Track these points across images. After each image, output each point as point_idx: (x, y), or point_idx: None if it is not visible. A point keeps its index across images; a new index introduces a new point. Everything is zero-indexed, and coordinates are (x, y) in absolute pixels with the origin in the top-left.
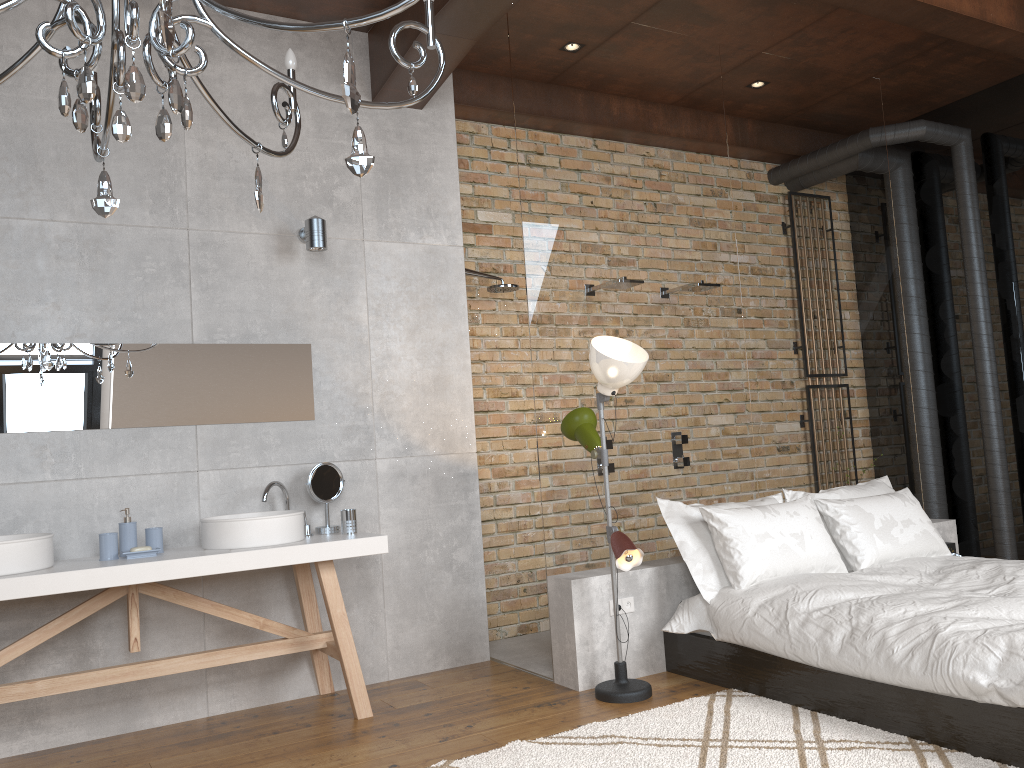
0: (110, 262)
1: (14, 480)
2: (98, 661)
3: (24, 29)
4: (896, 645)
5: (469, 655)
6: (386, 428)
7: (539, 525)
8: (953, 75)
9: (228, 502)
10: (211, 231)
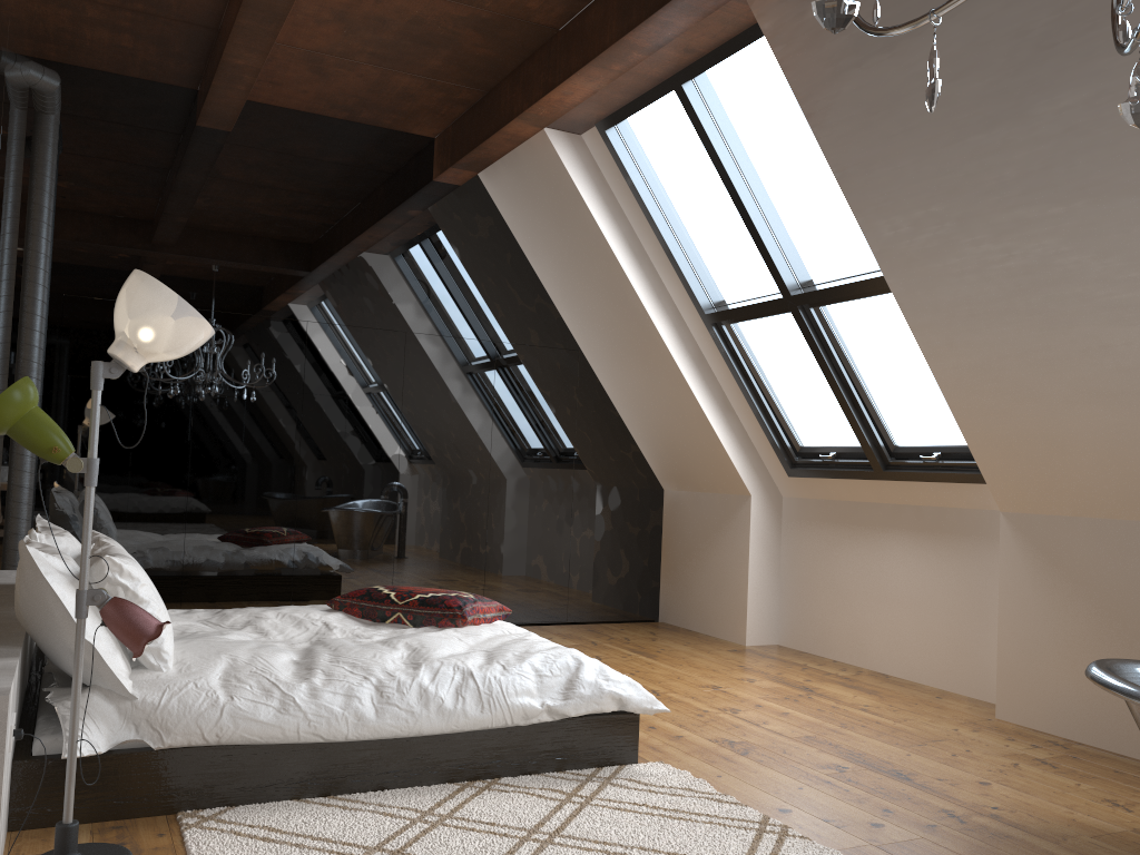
0: None
1: None
2: None
3: None
4: (442, 692)
5: None
6: None
7: None
8: (85, 39)
9: None
10: None
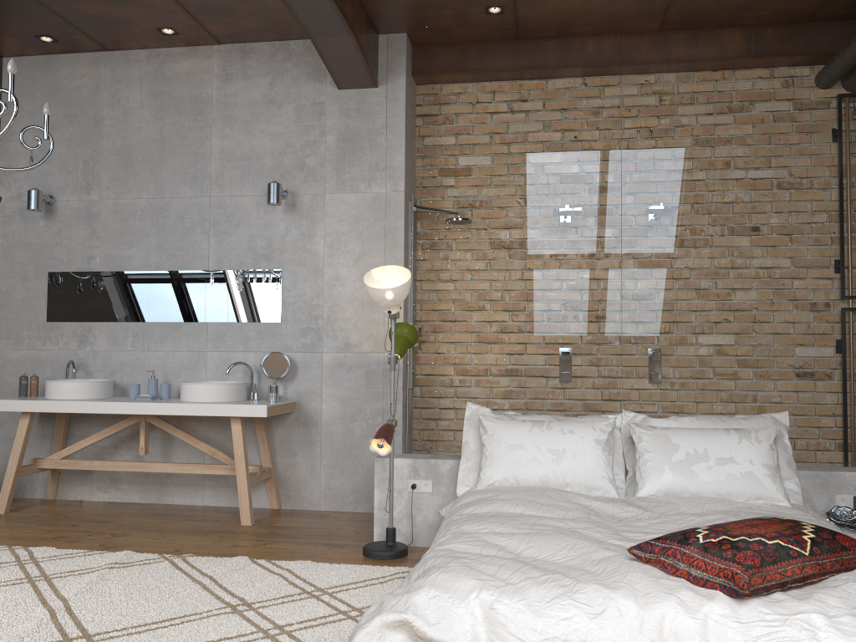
0: (166, 221)
1: (113, 349)
2: (147, 458)
3: (130, 86)
4: (428, 551)
5: None
6: (331, 330)
7: None
8: None
9: (223, 373)
10: (224, 196)
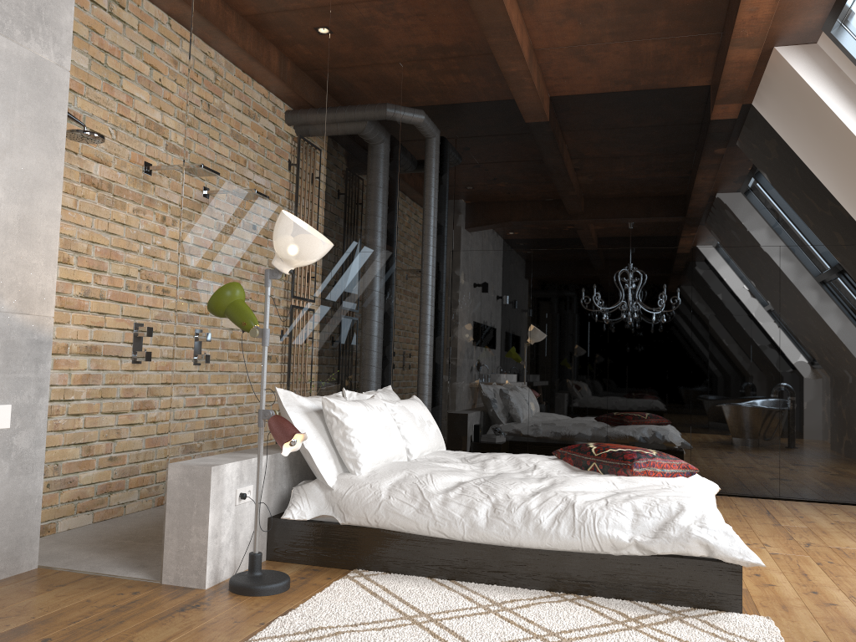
0: None
1: None
2: None
3: None
4: (542, 515)
5: (16, 564)
6: None
7: (72, 412)
8: (444, 85)
9: None
10: None
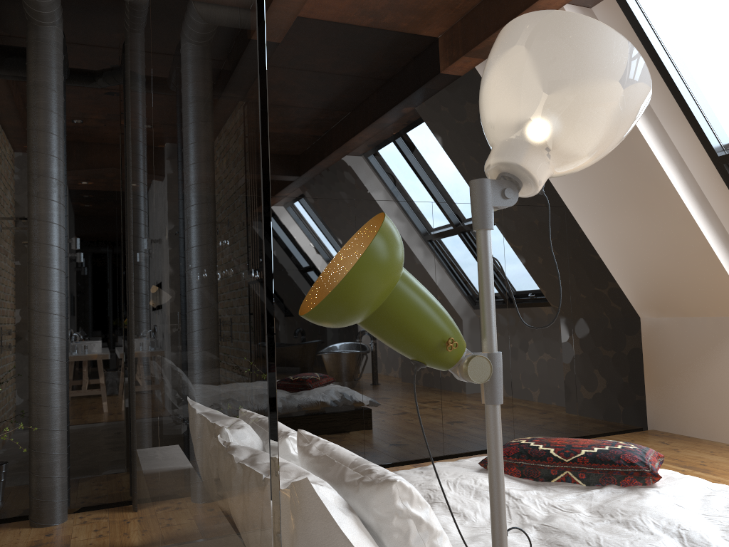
0: None
1: None
2: None
3: None
4: None
5: None
6: None
7: None
8: None
9: None
10: None
